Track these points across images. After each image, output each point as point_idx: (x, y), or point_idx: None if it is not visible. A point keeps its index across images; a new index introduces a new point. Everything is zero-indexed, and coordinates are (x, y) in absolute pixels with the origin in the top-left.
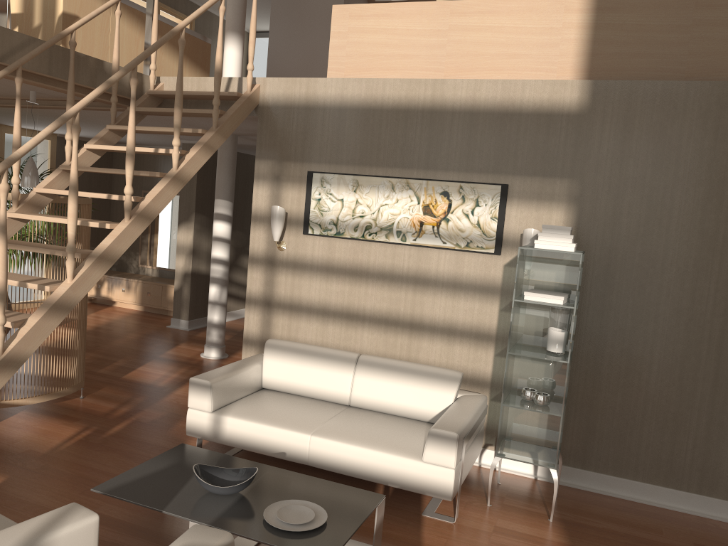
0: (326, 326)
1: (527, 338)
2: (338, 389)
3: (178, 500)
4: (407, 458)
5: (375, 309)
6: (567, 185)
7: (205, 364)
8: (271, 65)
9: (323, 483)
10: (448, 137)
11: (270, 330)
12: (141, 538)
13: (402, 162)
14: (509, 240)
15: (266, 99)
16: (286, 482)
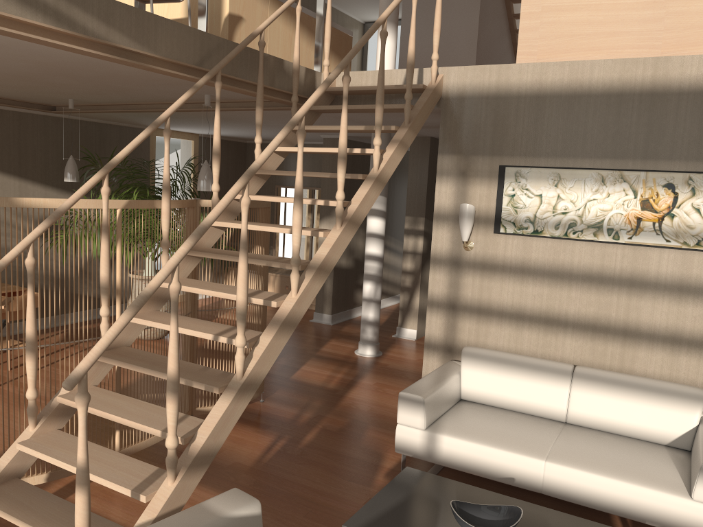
0: (521, 332)
1: None
2: (552, 404)
3: None
4: (671, 494)
5: (579, 314)
6: None
7: (364, 362)
8: (404, 54)
9: (586, 523)
10: (673, 122)
11: (455, 335)
12: None
13: (613, 152)
14: None
15: (451, 89)
16: (544, 521)
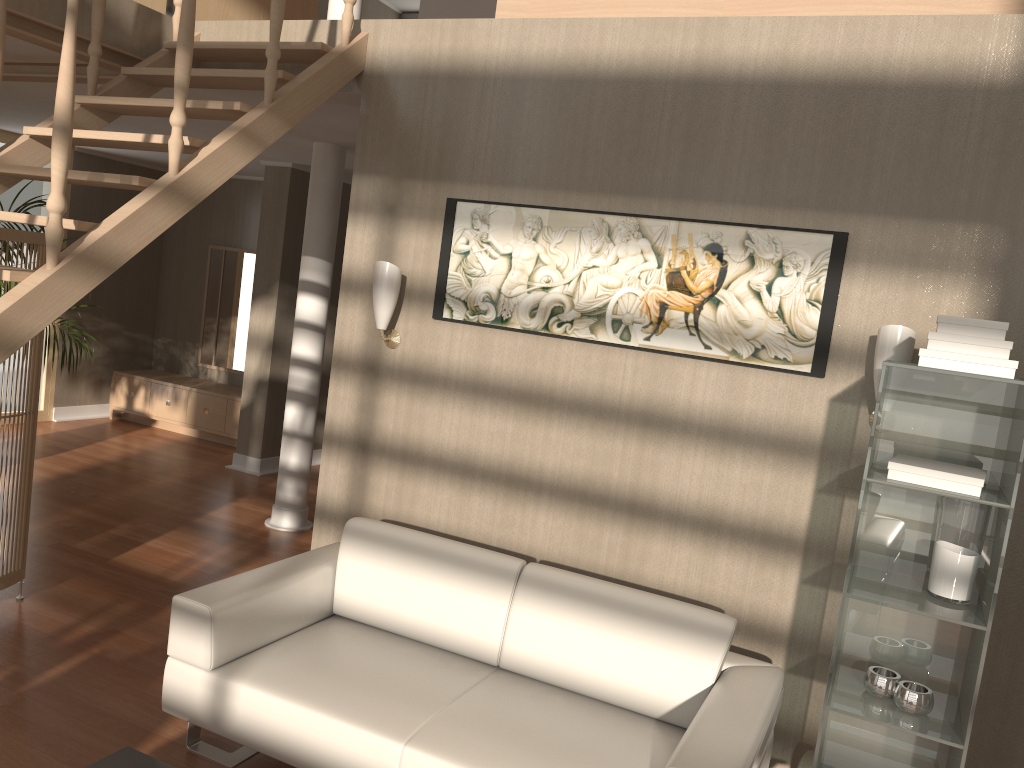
0: (468, 497)
1: (879, 557)
2: (478, 631)
3: None
4: None
5: (562, 471)
6: (979, 237)
7: (268, 540)
8: None
9: None
10: (726, 135)
11: (364, 497)
12: None
13: (630, 184)
14: (844, 348)
15: (379, 60)
16: None
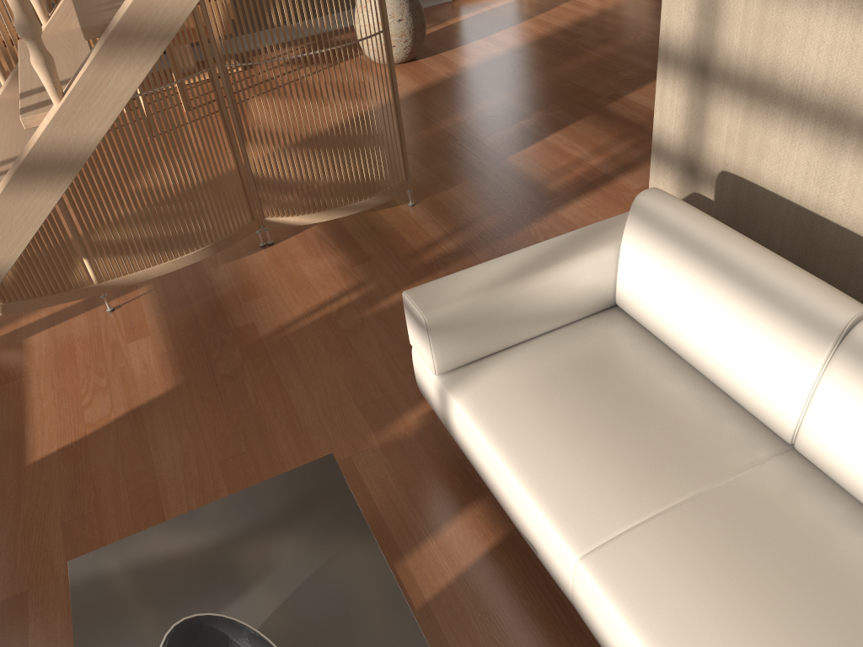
0: (835, 161)
1: None
2: (769, 393)
3: None
4: None
5: None
6: None
7: None
8: None
9: None
10: None
11: (702, 139)
12: None
13: None
14: None
15: None
16: None
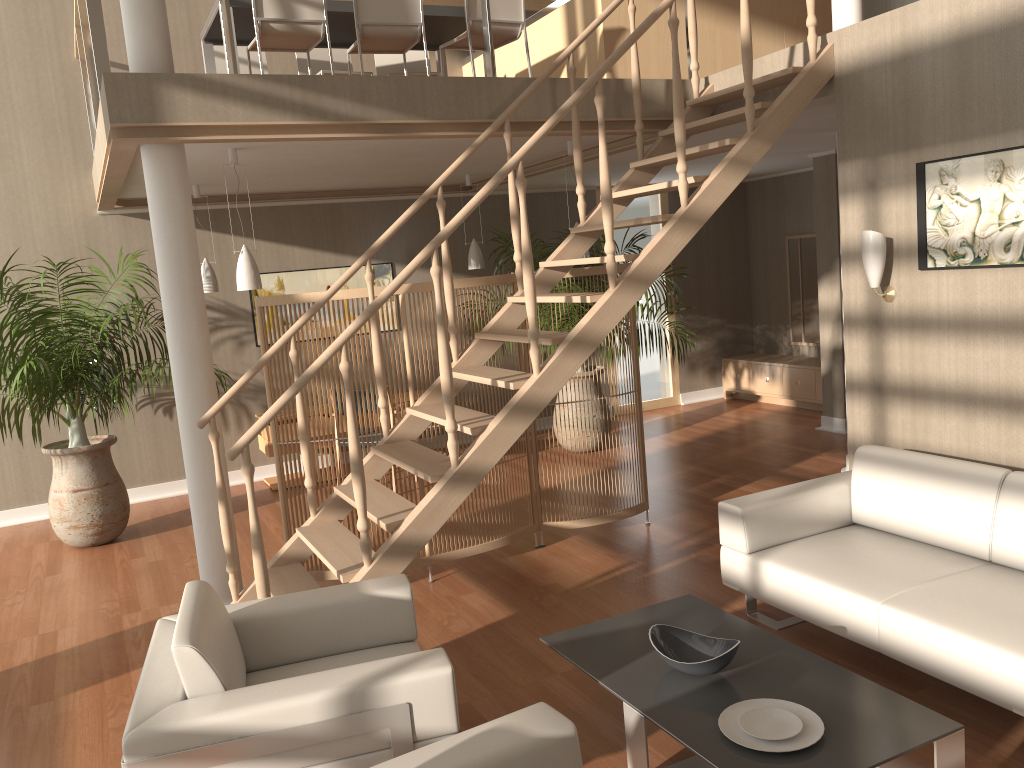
0: (973, 423)
1: None
2: (968, 531)
3: (627, 671)
4: None
5: None
6: None
7: None
8: None
9: (860, 684)
10: None
11: (885, 432)
12: (610, 714)
13: None
14: None
15: (844, 63)
16: (797, 672)
